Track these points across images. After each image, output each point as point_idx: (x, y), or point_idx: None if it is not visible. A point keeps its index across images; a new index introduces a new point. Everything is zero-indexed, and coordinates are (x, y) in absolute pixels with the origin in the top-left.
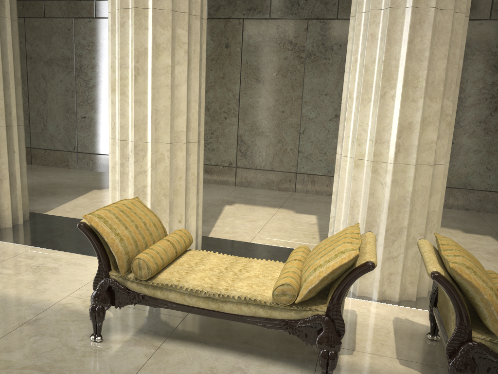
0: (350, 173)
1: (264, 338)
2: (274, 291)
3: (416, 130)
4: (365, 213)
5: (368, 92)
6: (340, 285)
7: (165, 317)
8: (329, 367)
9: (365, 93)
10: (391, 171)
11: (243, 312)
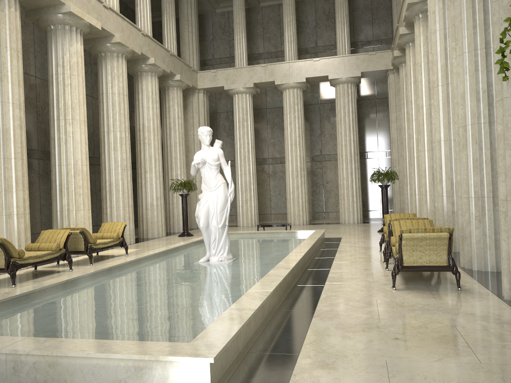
0: (4, 221)
1: (37, 275)
2: (55, 247)
3: (26, 201)
4: (17, 235)
5: (9, 188)
6: (67, 240)
7: (5, 283)
8: (72, 263)
9: (8, 189)
10: (23, 217)
11: (48, 258)
